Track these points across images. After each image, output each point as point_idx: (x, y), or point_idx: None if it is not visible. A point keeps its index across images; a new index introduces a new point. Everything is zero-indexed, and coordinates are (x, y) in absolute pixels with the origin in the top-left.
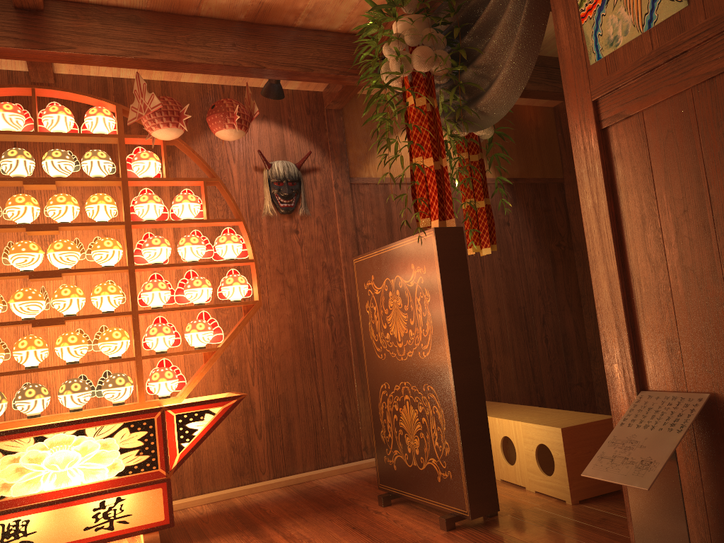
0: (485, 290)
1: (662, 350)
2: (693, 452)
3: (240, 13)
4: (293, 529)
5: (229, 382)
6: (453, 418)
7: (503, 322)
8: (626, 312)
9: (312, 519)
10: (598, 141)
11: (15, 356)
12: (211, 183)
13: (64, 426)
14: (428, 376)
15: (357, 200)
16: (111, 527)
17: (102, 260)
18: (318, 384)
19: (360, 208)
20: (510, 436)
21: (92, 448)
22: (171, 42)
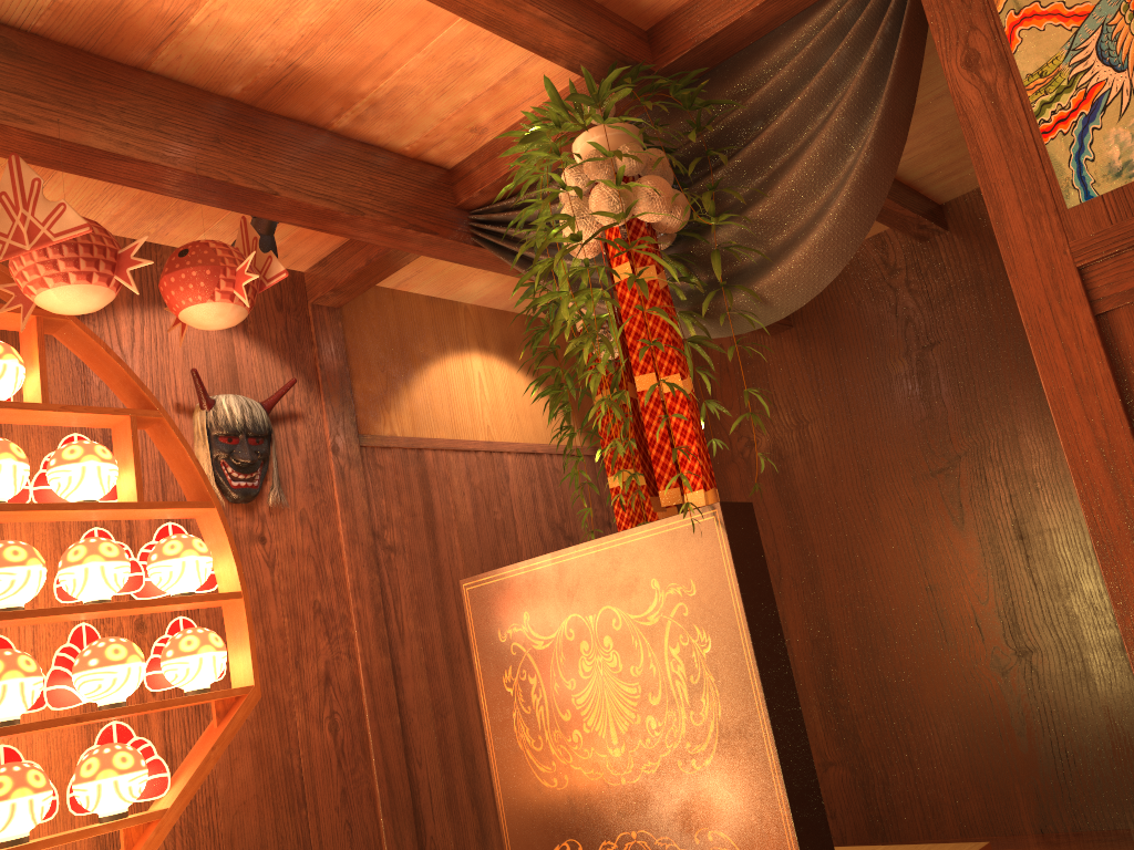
0: None
1: None
2: None
3: (236, 81)
4: None
5: None
6: None
7: None
8: None
9: None
10: (1098, 334)
11: None
12: (141, 422)
13: None
14: (709, 810)
15: (373, 478)
16: None
17: None
18: None
19: (378, 493)
20: None
21: None
22: (86, 109)
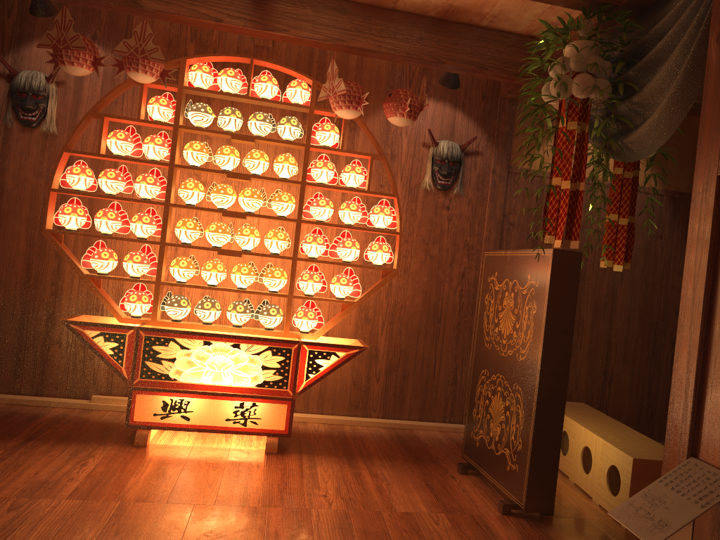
0: (619, 297)
1: (718, 427)
2: (719, 527)
3: (430, 11)
4: (380, 469)
5: (362, 328)
6: (530, 422)
7: (630, 332)
8: (697, 382)
9: (398, 465)
10: (713, 216)
11: (202, 274)
12: (377, 158)
13: (226, 338)
14: (519, 377)
15: (511, 188)
16: (244, 423)
17: (278, 210)
18: (437, 348)
19: (512, 196)
20: (590, 448)
21: (242, 360)
22: (366, 32)
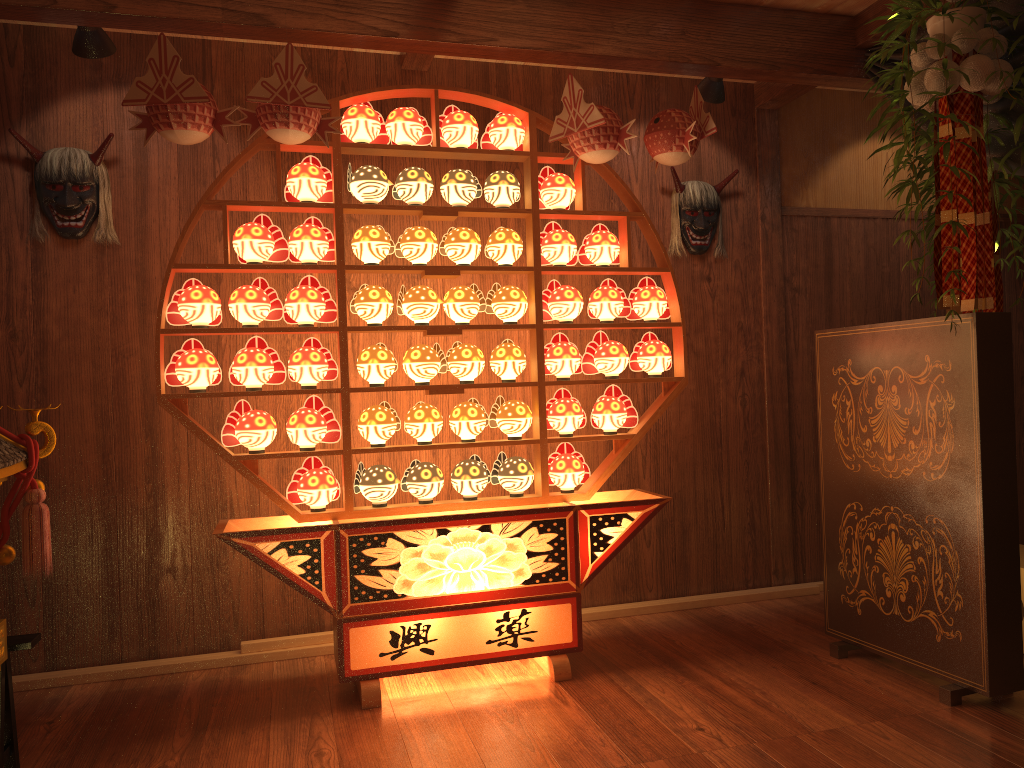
0: None
1: None
2: None
3: None
4: (730, 674)
5: (615, 472)
6: (975, 566)
7: None
8: None
9: (747, 662)
10: None
11: (409, 428)
12: (632, 218)
13: (469, 519)
14: (936, 505)
15: (788, 238)
16: (514, 643)
17: (506, 315)
18: (722, 483)
19: (791, 249)
20: None
21: (498, 548)
22: (607, 31)
